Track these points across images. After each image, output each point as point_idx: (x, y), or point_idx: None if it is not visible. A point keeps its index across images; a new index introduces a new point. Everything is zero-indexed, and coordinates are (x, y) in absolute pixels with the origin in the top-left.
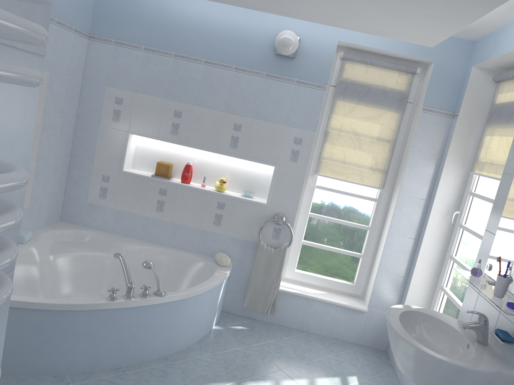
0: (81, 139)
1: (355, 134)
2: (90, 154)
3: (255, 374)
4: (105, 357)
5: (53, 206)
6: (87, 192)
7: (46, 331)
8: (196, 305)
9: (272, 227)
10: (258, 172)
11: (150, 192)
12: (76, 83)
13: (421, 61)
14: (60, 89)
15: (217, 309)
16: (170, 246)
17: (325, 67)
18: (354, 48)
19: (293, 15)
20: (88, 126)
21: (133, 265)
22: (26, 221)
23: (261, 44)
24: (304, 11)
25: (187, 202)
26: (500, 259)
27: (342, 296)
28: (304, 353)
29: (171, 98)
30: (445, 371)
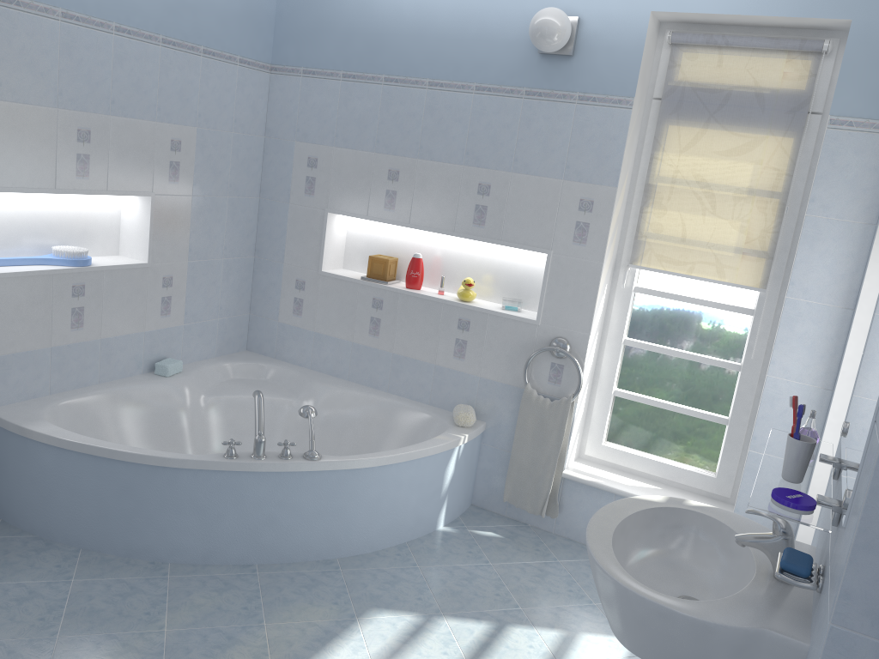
0: (266, 225)
1: (702, 185)
2: (279, 247)
3: (467, 608)
4: (225, 545)
5: (230, 327)
6: (278, 307)
7: (136, 494)
8: (385, 482)
9: (549, 362)
10: (532, 267)
11: (359, 304)
12: (252, 142)
13: (832, 25)
14: (222, 151)
15: (443, 497)
16: (391, 392)
17: (628, 65)
18: (693, 21)
19: None
20: (274, 205)
21: (329, 419)
22: (179, 347)
23: (516, 40)
24: None
25: (413, 320)
26: (794, 401)
27: (690, 496)
28: (586, 590)
29: (383, 149)
30: (639, 613)
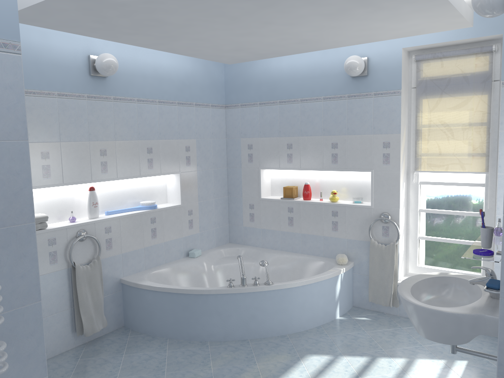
0: (232, 180)
1: (445, 125)
2: (239, 190)
3: (355, 351)
4: (233, 330)
5: (220, 231)
6: (242, 219)
7: (190, 309)
8: (305, 294)
9: (381, 226)
10: (365, 180)
11: (281, 211)
12: (221, 142)
13: (495, 37)
14: (208, 148)
15: (336, 301)
16: (303, 253)
17: (395, 75)
18: (425, 48)
19: (339, 45)
20: (234, 169)
21: (274, 270)
22: (198, 243)
23: (339, 73)
24: (339, 40)
25: (309, 215)
26: (480, 211)
27: None
28: (418, 340)
29: (283, 135)
30: (424, 316)
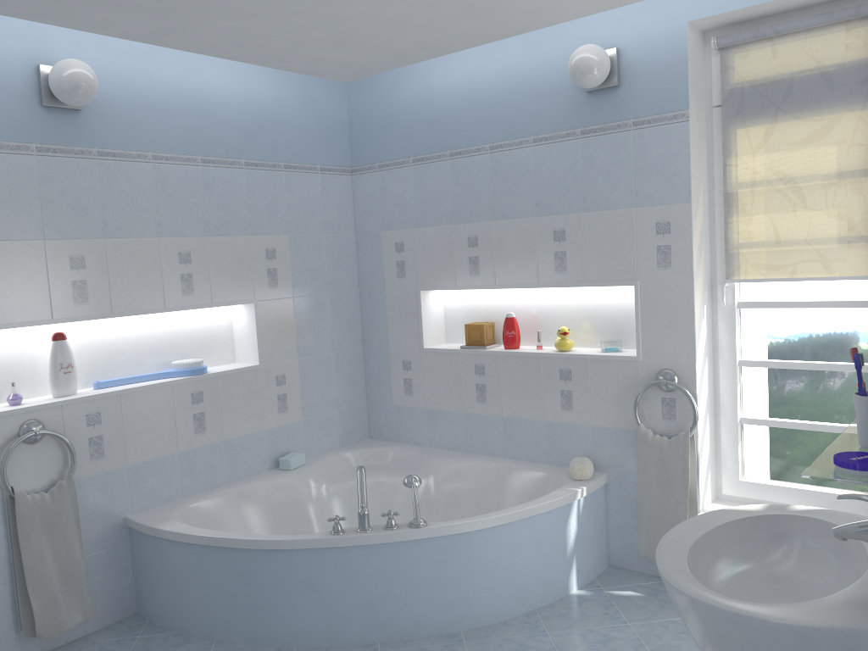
0: (369, 315)
1: (785, 180)
2: (383, 333)
3: None
4: (345, 625)
5: (349, 417)
6: (390, 390)
7: (255, 580)
8: (499, 544)
9: (659, 397)
10: (626, 304)
11: (463, 373)
12: (344, 240)
13: None
14: (316, 253)
15: (570, 557)
16: (508, 456)
17: (675, 80)
18: (737, 21)
19: (550, 19)
20: (373, 294)
21: (449, 493)
22: (301, 441)
23: (562, 86)
24: (545, 5)
25: (516, 379)
26: (853, 354)
27: None
28: None
29: (460, 219)
30: (714, 626)
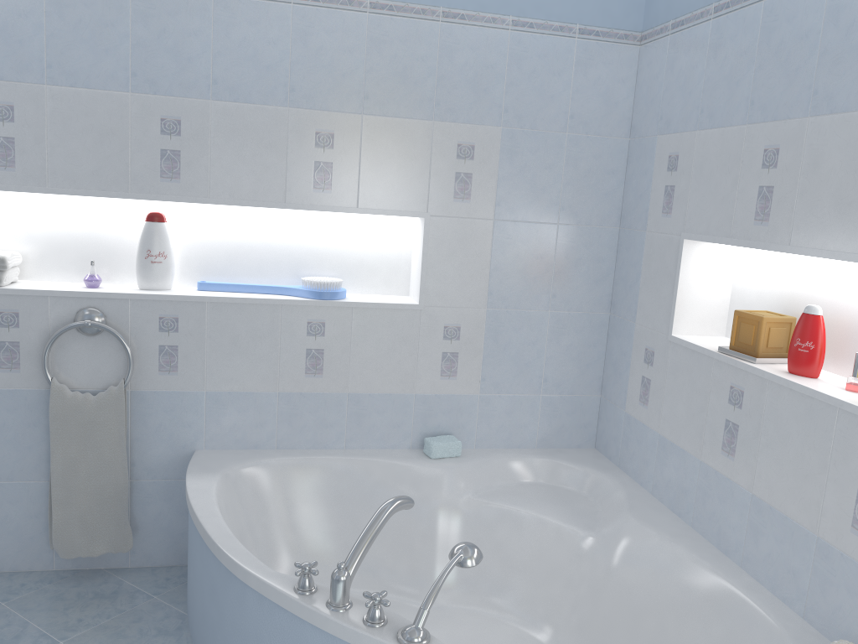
0: (622, 267)
1: None
2: (632, 299)
3: None
4: None
5: (564, 410)
6: (625, 389)
7: (218, 601)
8: None
9: None
10: None
11: (712, 395)
12: (605, 146)
13: None
14: (547, 160)
15: None
16: (746, 569)
17: None
18: None
19: None
20: (632, 236)
21: (625, 585)
22: (472, 423)
23: None
24: None
25: (786, 436)
26: None
27: None
28: None
29: (759, 115)
30: None
